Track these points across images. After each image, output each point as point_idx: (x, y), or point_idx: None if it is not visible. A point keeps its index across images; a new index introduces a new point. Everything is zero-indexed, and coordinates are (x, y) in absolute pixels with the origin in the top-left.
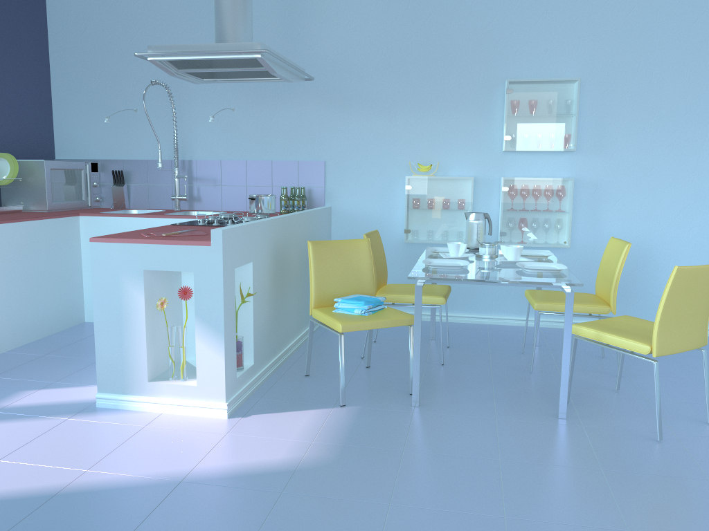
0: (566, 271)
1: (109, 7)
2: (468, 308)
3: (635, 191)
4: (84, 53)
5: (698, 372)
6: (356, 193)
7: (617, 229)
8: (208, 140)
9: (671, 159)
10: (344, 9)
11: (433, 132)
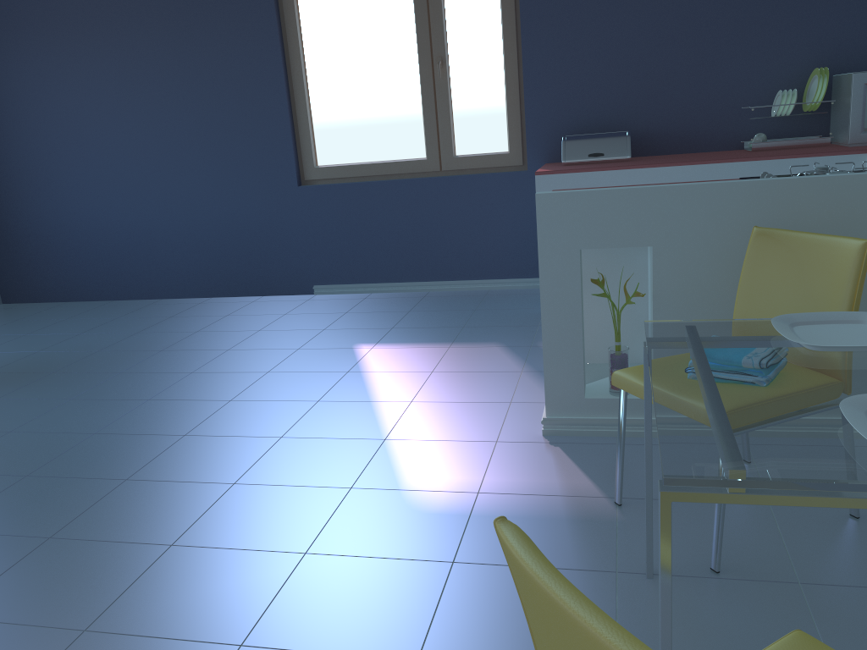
0: None
1: None
2: None
3: None
4: None
5: None
6: None
7: None
8: None
9: None
10: None
11: None
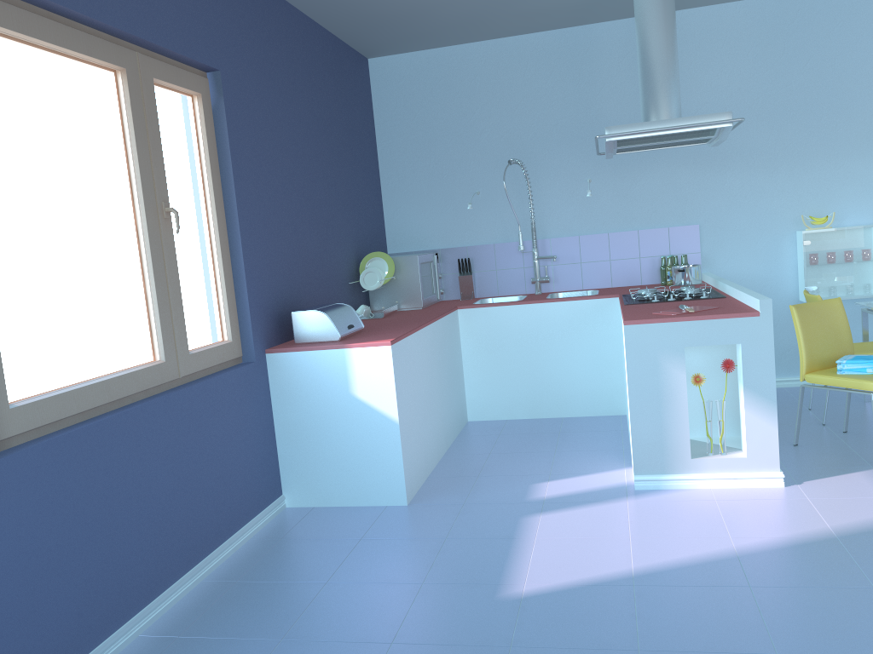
0: None
1: (442, 88)
2: None
3: None
4: (416, 139)
5: None
6: (736, 255)
7: None
8: (562, 216)
9: None
10: (710, 62)
11: (822, 181)
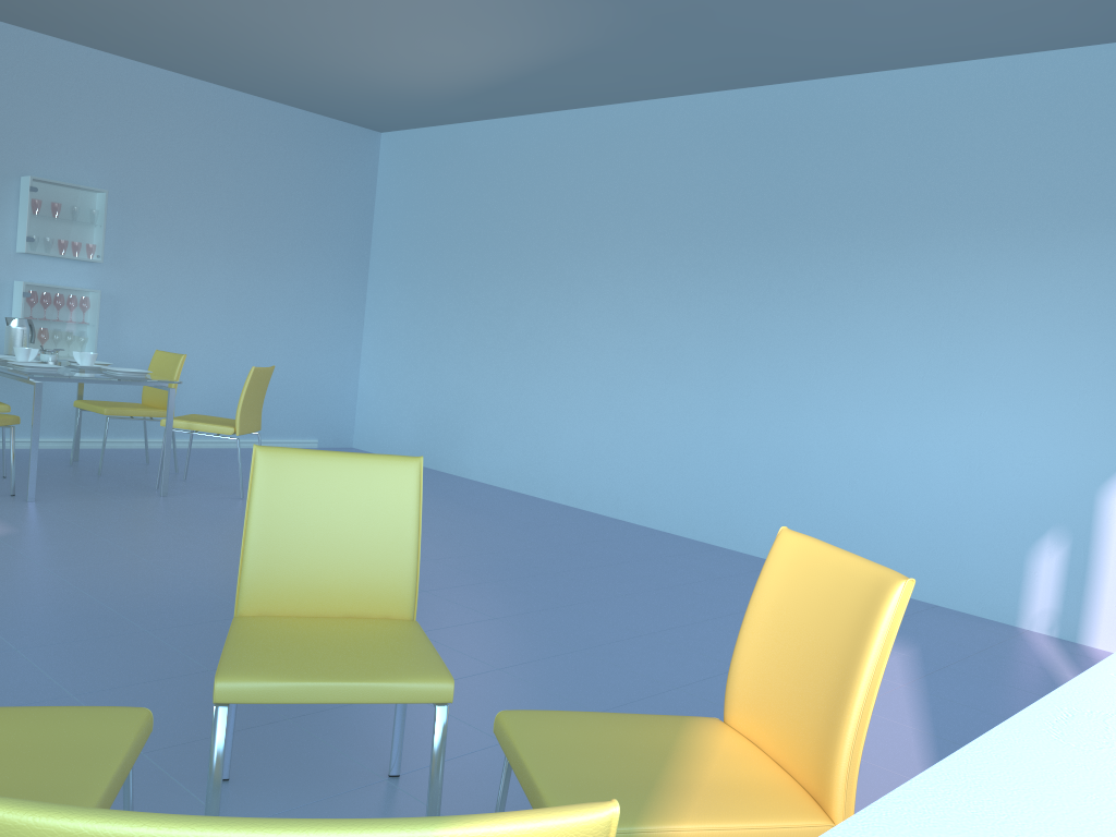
0: (149, 375)
1: None
2: None
3: (154, 308)
4: None
5: (231, 467)
6: None
7: (137, 346)
8: None
9: (185, 281)
10: None
11: None
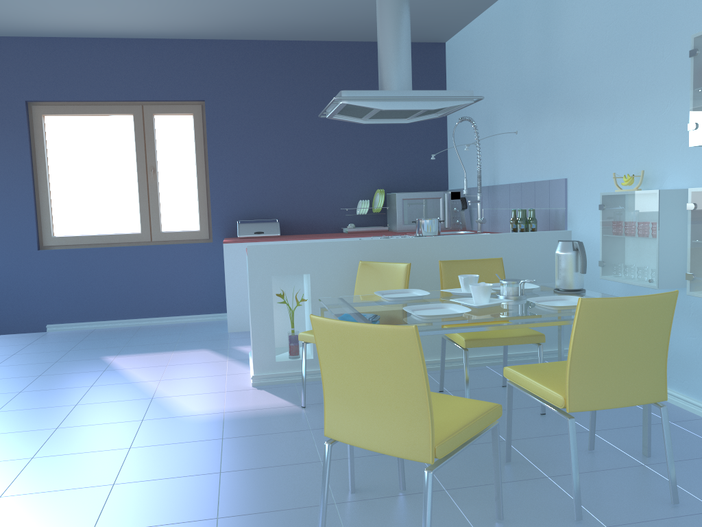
0: (441, 320)
1: (466, 59)
2: (686, 387)
3: None
4: None
5: None
6: (587, 214)
7: None
8: (505, 165)
9: None
10: None
11: (649, 129)
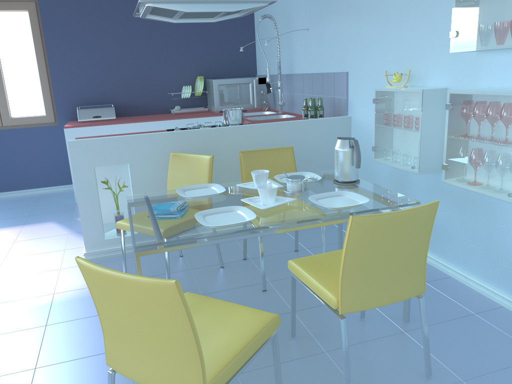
0: (228, 229)
1: None
2: (438, 251)
3: None
4: None
5: None
6: (364, 104)
7: None
8: (299, 57)
9: None
10: None
11: (415, 32)
